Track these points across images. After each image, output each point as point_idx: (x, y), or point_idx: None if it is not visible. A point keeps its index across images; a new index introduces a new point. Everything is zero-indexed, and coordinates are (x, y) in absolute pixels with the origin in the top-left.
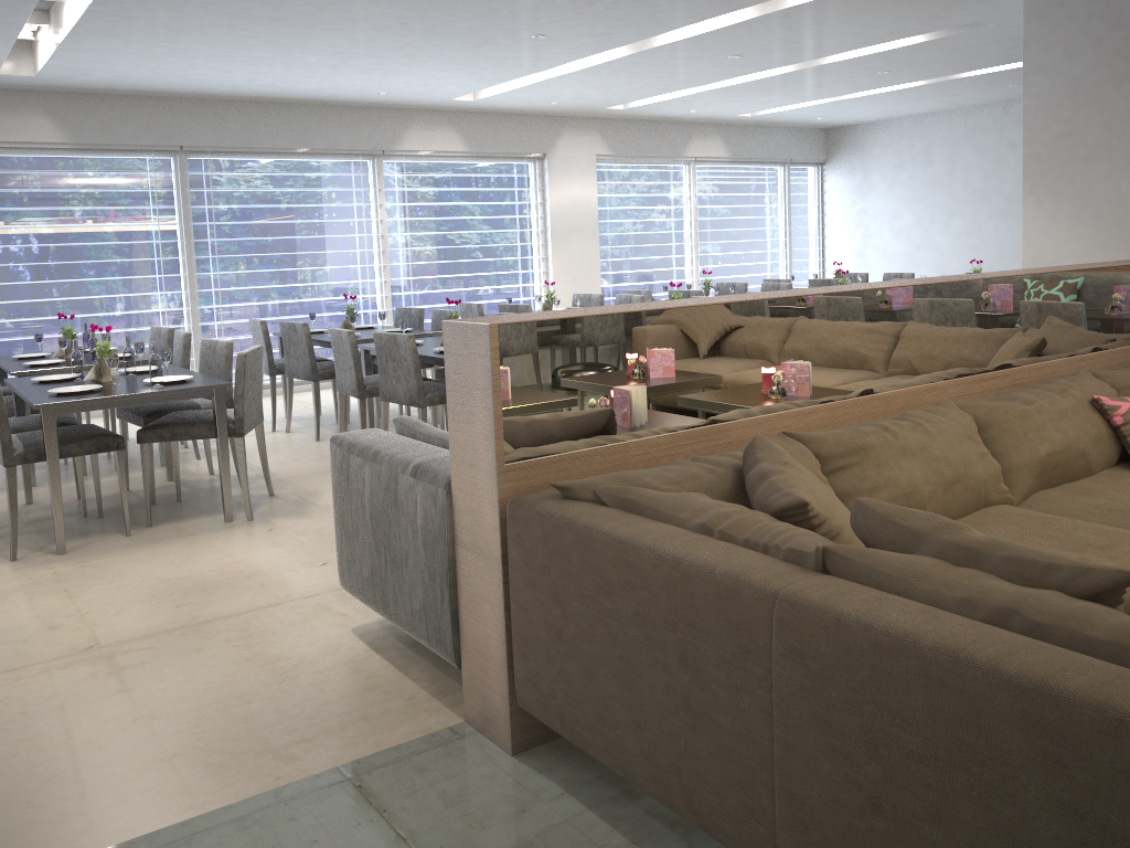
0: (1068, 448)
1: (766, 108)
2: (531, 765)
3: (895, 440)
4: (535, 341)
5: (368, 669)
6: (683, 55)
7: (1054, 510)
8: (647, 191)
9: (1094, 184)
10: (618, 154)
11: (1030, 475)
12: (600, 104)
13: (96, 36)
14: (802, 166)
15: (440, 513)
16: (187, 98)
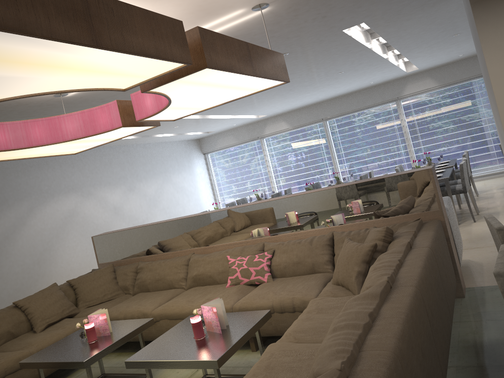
0: (203, 274)
1: None
2: None
3: (150, 266)
4: (99, 239)
5: None
6: (428, 45)
7: (182, 293)
8: None
9: (492, 104)
10: None
11: (190, 281)
12: None
13: (244, 113)
14: None
15: None
16: (320, 102)
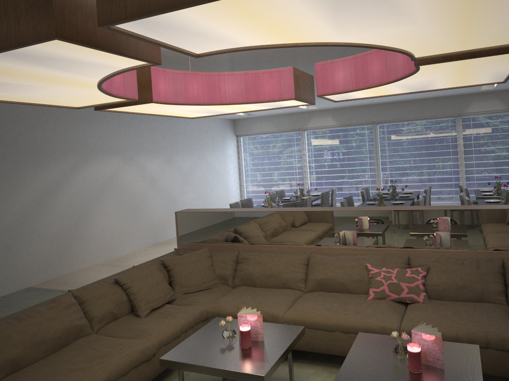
0: (333, 279)
1: None
2: None
3: (258, 258)
4: (185, 216)
5: None
6: None
7: (304, 296)
8: None
9: None
10: None
11: (312, 284)
12: None
13: None
14: None
15: None
16: (375, 104)
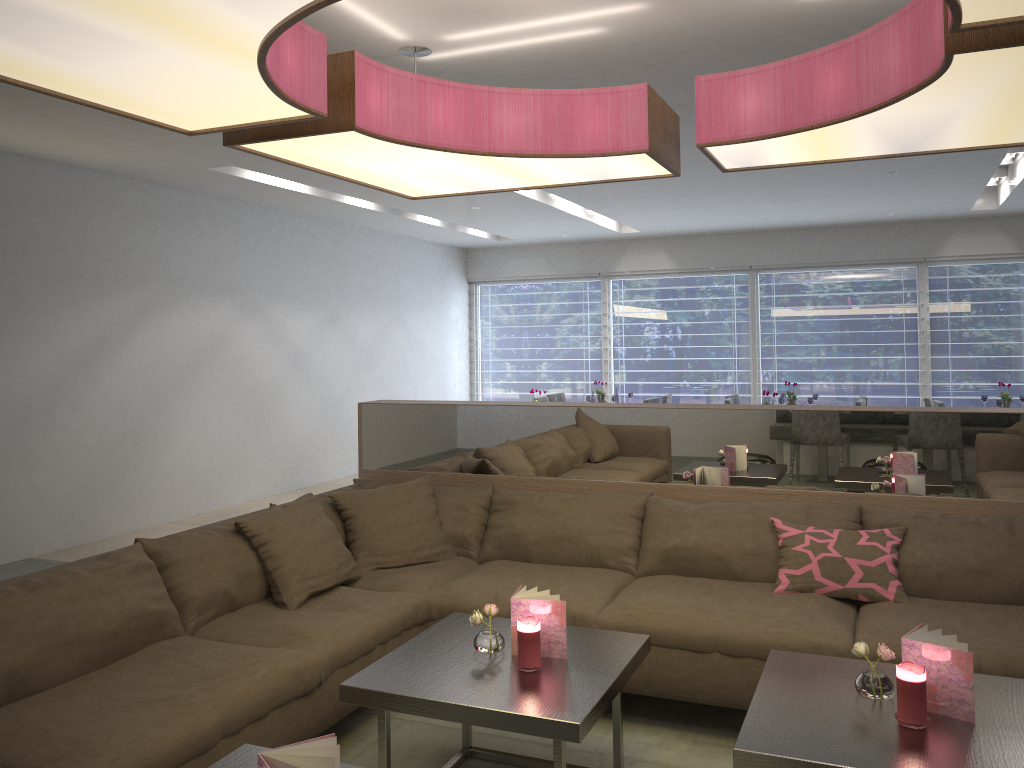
0: (699, 548)
1: None
2: None
3: (537, 502)
4: (379, 413)
5: None
6: None
7: (636, 583)
8: None
9: None
10: None
11: (653, 558)
12: None
13: (618, 214)
14: None
15: None
16: (755, 232)
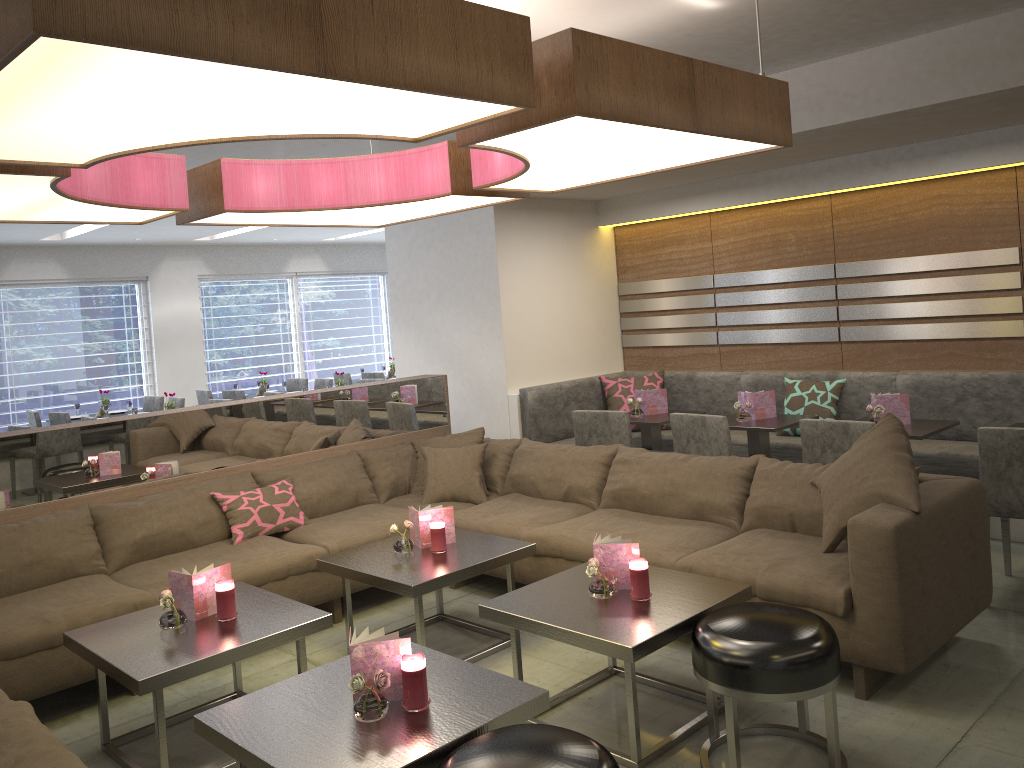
0: (165, 531)
1: (337, 235)
2: None
3: None
4: None
5: None
6: None
7: (124, 576)
8: (252, 302)
9: (424, 318)
10: (220, 273)
11: (125, 552)
12: (183, 238)
13: None
14: None
15: None
16: None
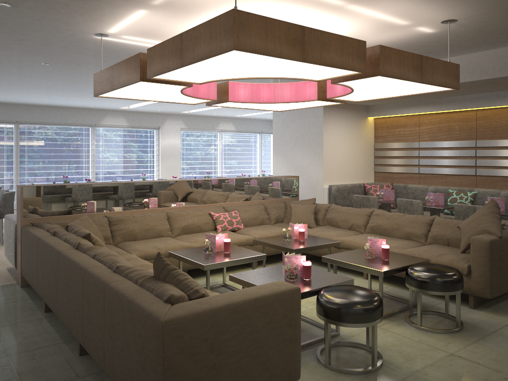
0: (193, 224)
1: (242, 114)
2: (23, 289)
3: (133, 218)
4: (34, 190)
5: (3, 274)
6: None
7: (179, 238)
8: (202, 141)
9: (287, 152)
10: (189, 127)
11: (178, 230)
12: (177, 111)
13: None
14: (267, 134)
15: (14, 231)
16: (20, 104)
